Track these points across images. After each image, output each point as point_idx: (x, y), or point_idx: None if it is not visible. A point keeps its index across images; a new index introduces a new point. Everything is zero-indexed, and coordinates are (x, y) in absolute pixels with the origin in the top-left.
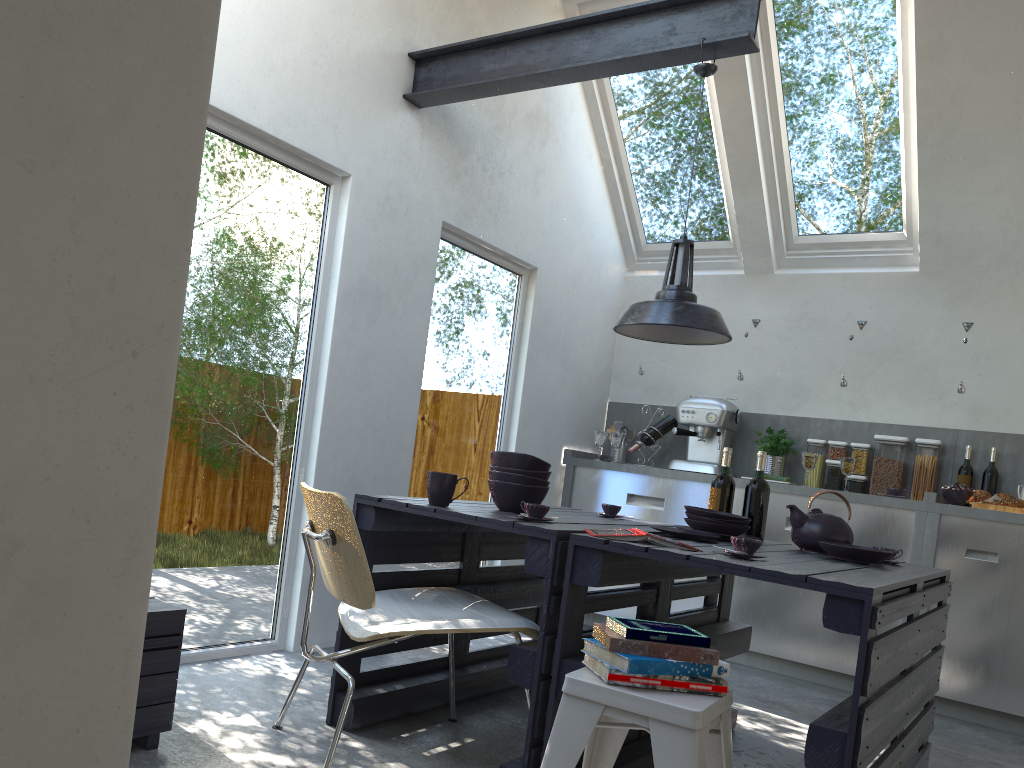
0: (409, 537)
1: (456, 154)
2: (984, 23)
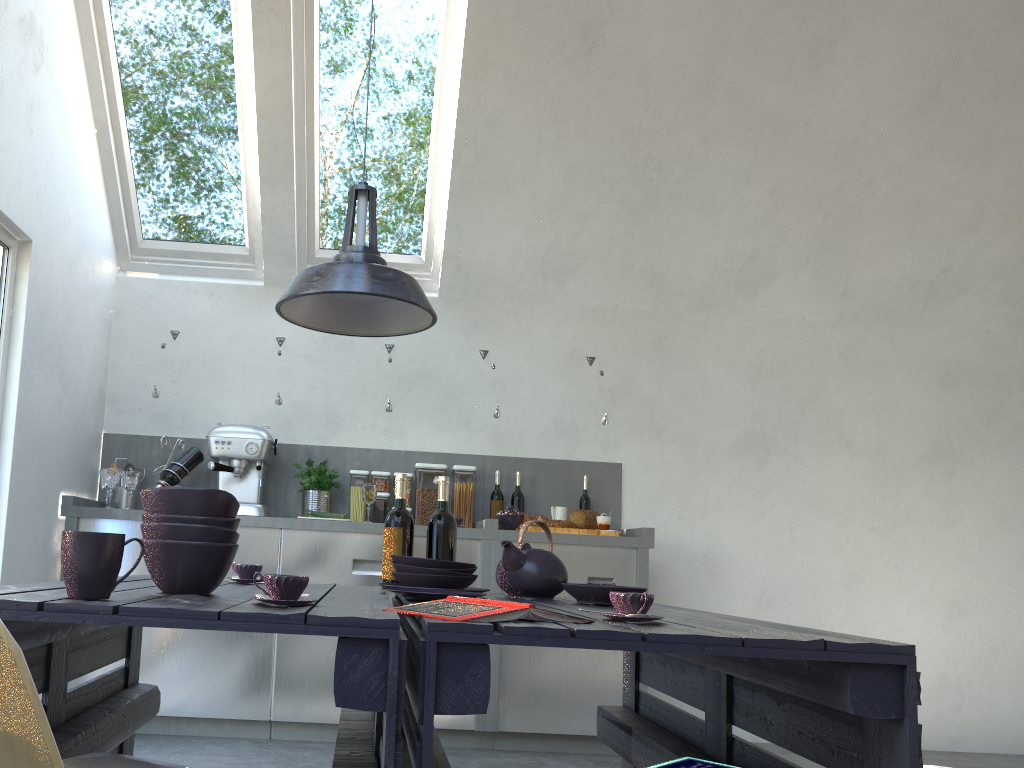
0: None
1: None
2: (524, 49)
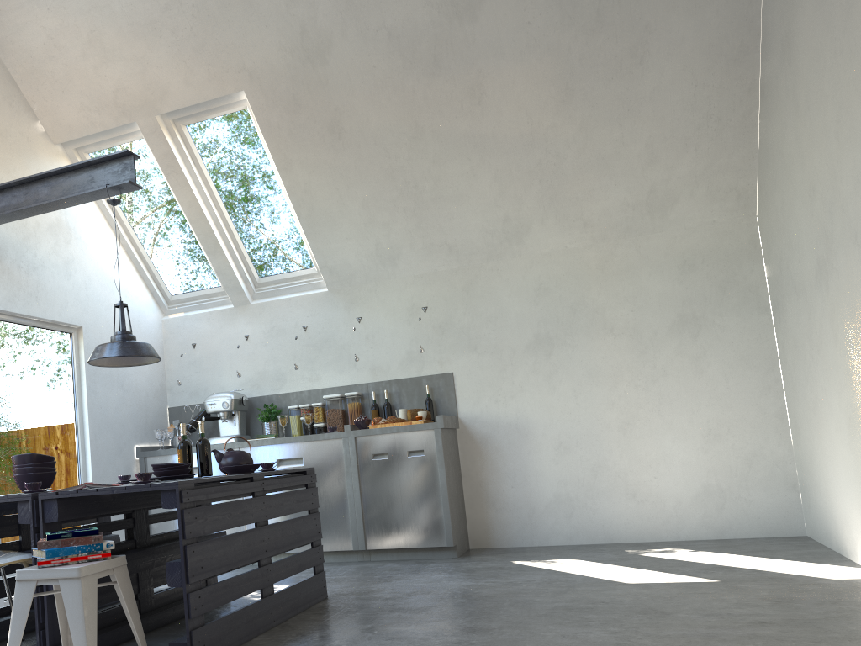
0: None
1: None
2: (304, 148)
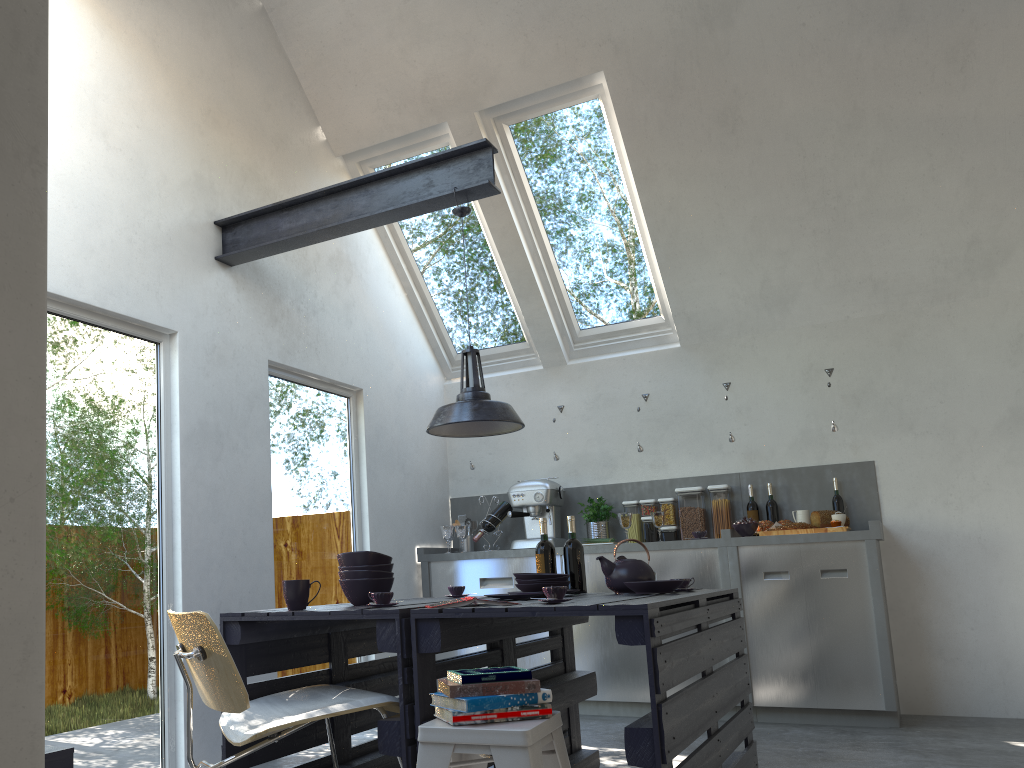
0: (277, 646)
1: (271, 300)
2: (677, 148)
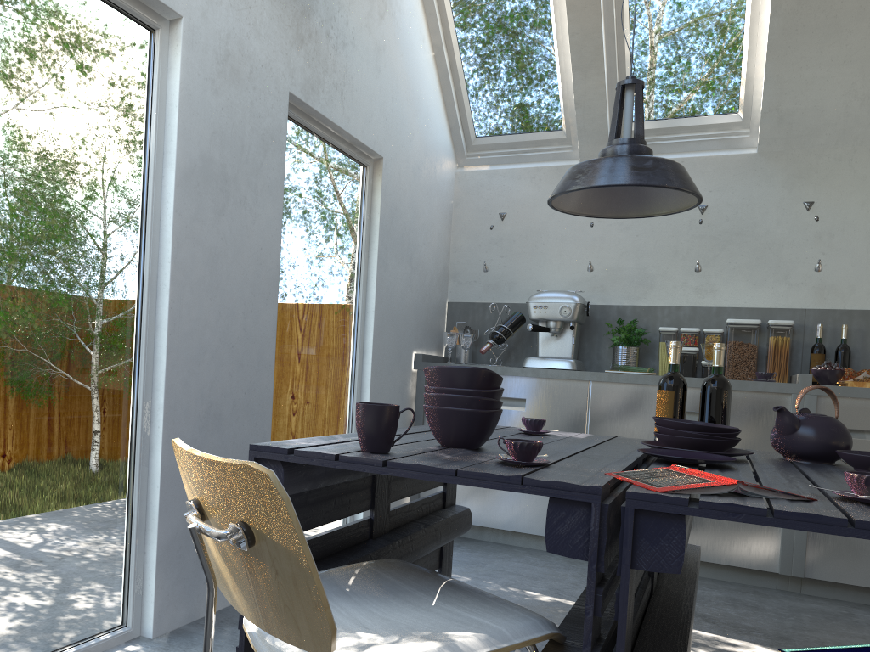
0: (317, 491)
1: (299, 12)
2: None
